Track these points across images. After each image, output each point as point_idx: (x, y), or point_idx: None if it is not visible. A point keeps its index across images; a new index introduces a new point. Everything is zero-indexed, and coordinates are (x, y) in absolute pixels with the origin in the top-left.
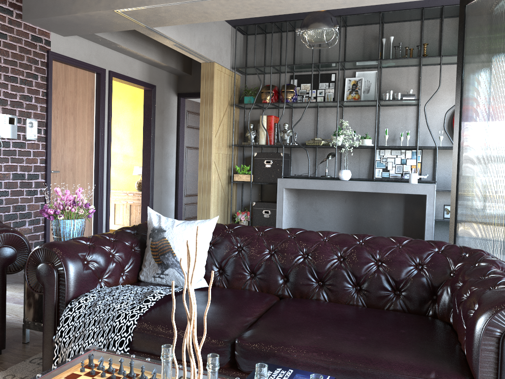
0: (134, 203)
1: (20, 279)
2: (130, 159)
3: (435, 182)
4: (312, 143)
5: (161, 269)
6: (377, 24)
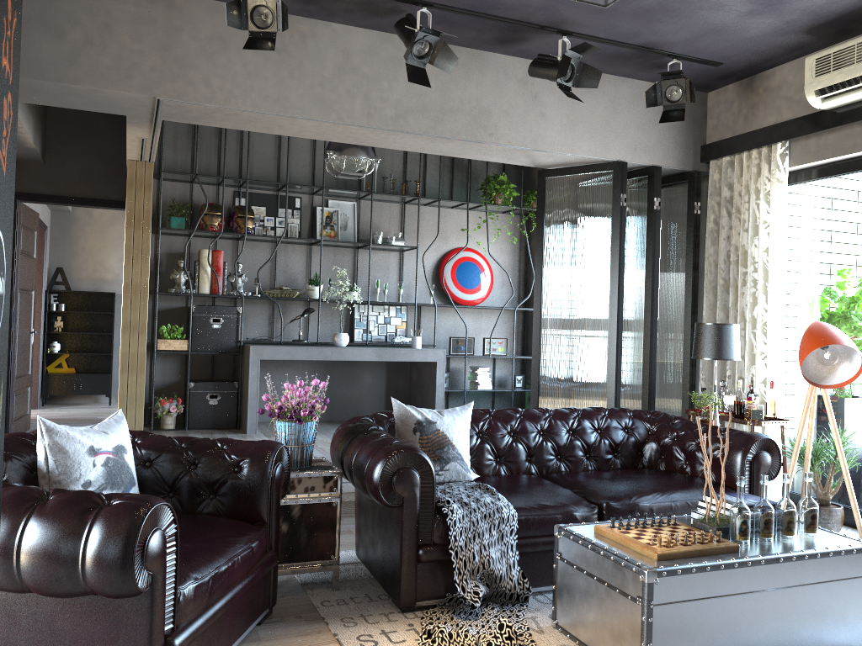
0: None
1: None
2: None
3: (435, 346)
4: (278, 294)
5: (439, 465)
6: None
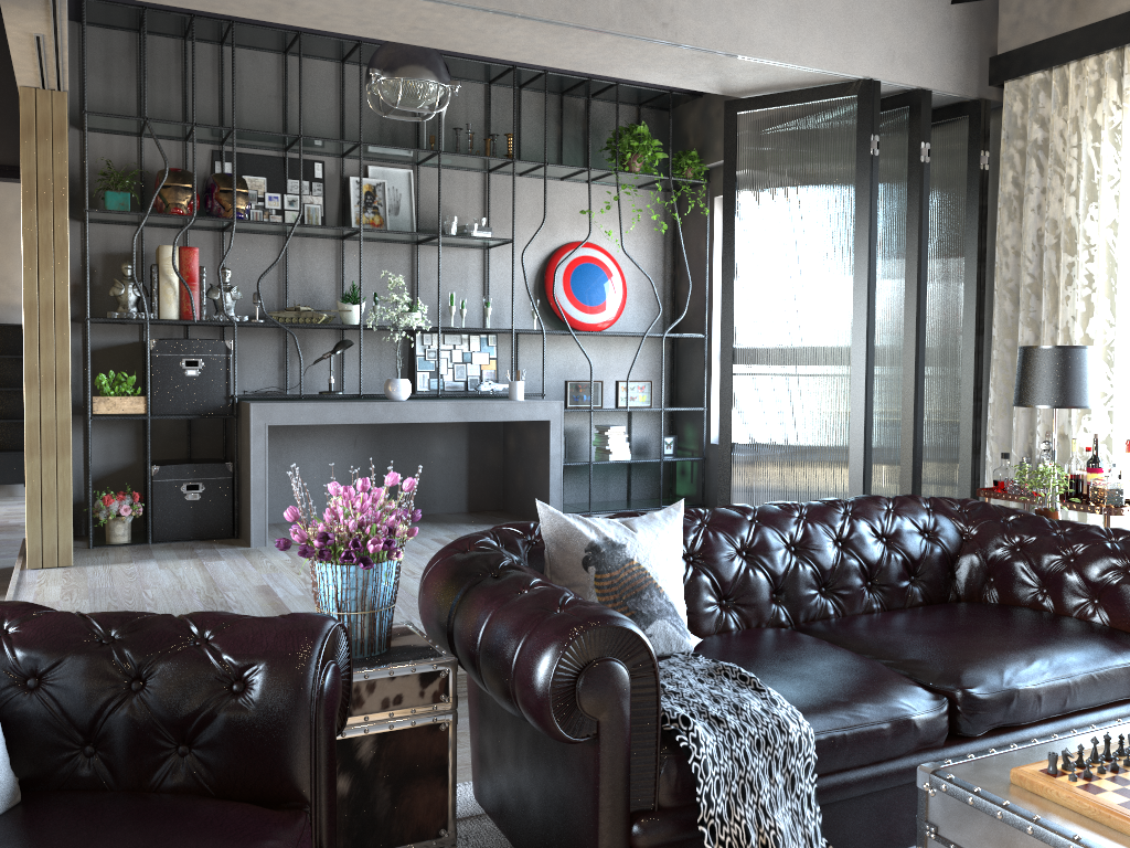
0: None
1: None
2: None
3: (544, 397)
4: (293, 319)
5: None
6: None
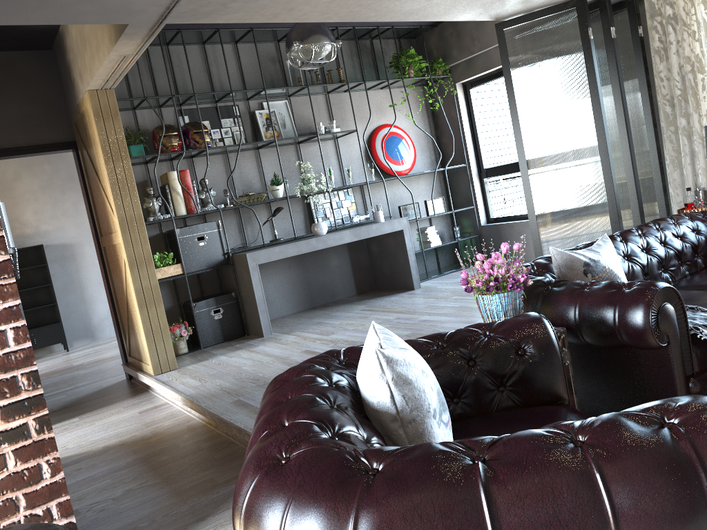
0: None
1: (159, 528)
2: None
3: (391, 217)
4: (246, 201)
5: None
6: (271, 43)
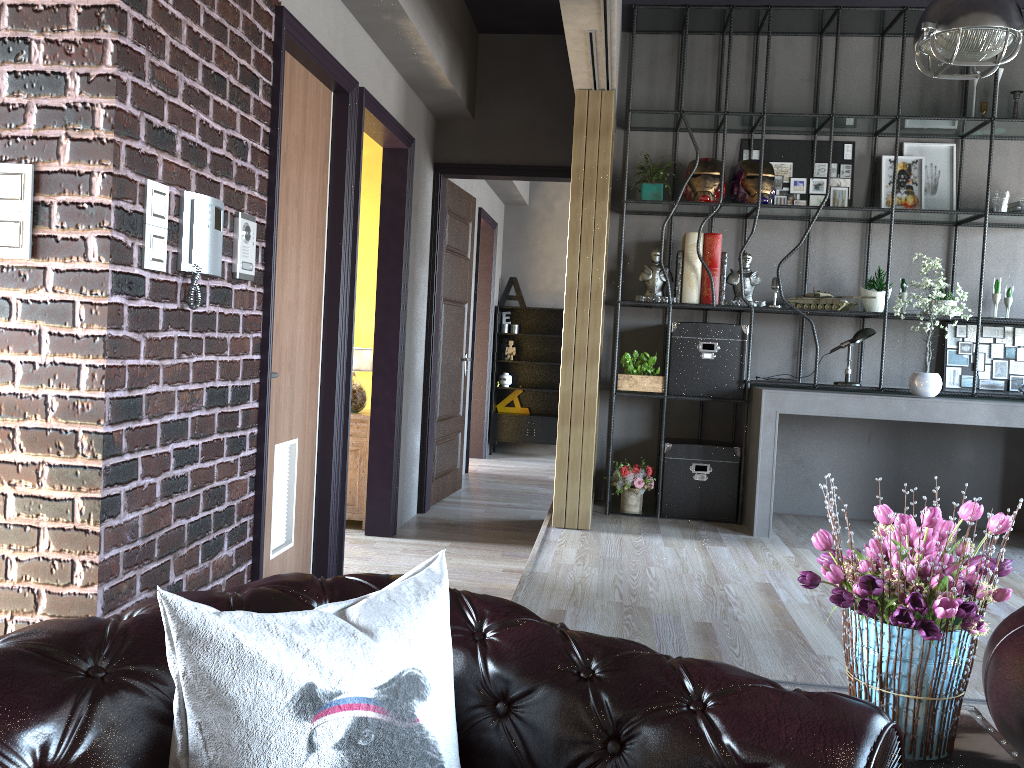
0: None
1: None
2: None
3: None
4: (811, 305)
5: None
6: None
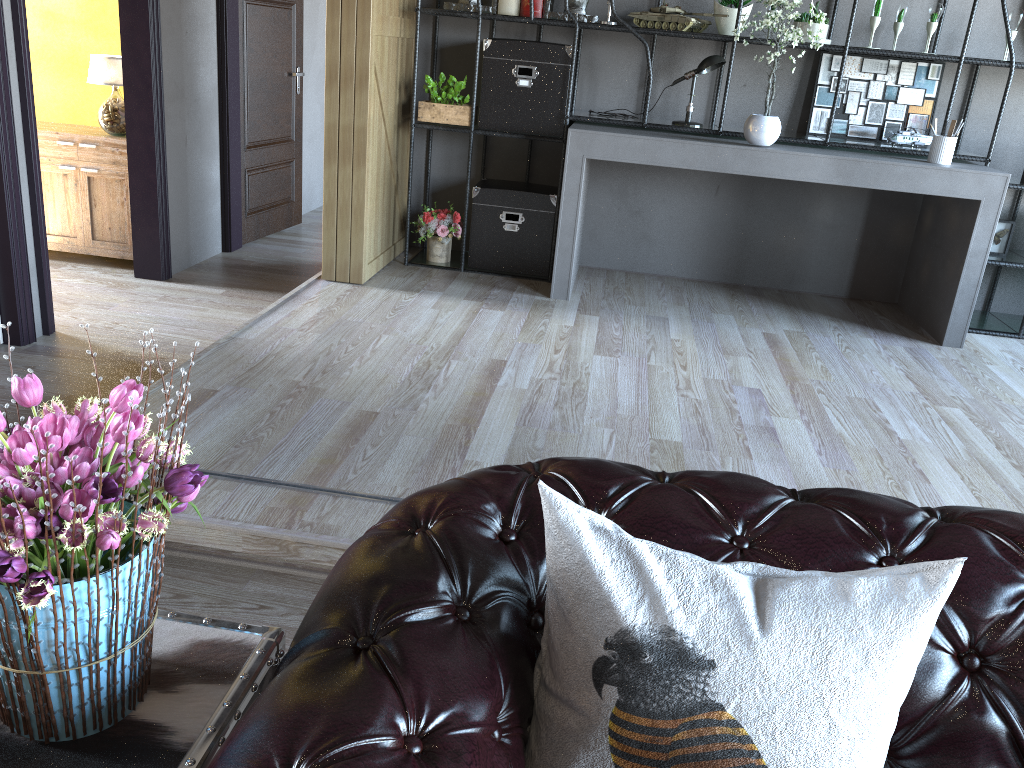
0: (103, 174)
1: None
2: (67, 26)
3: (988, 163)
4: (656, 23)
5: None
6: None
